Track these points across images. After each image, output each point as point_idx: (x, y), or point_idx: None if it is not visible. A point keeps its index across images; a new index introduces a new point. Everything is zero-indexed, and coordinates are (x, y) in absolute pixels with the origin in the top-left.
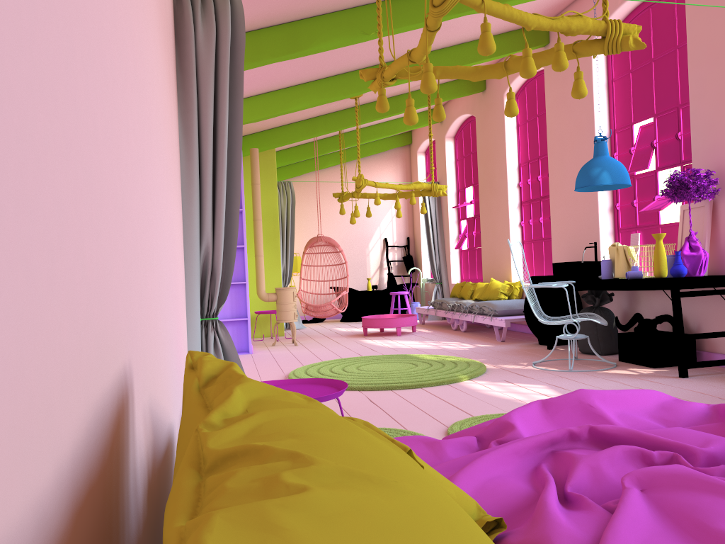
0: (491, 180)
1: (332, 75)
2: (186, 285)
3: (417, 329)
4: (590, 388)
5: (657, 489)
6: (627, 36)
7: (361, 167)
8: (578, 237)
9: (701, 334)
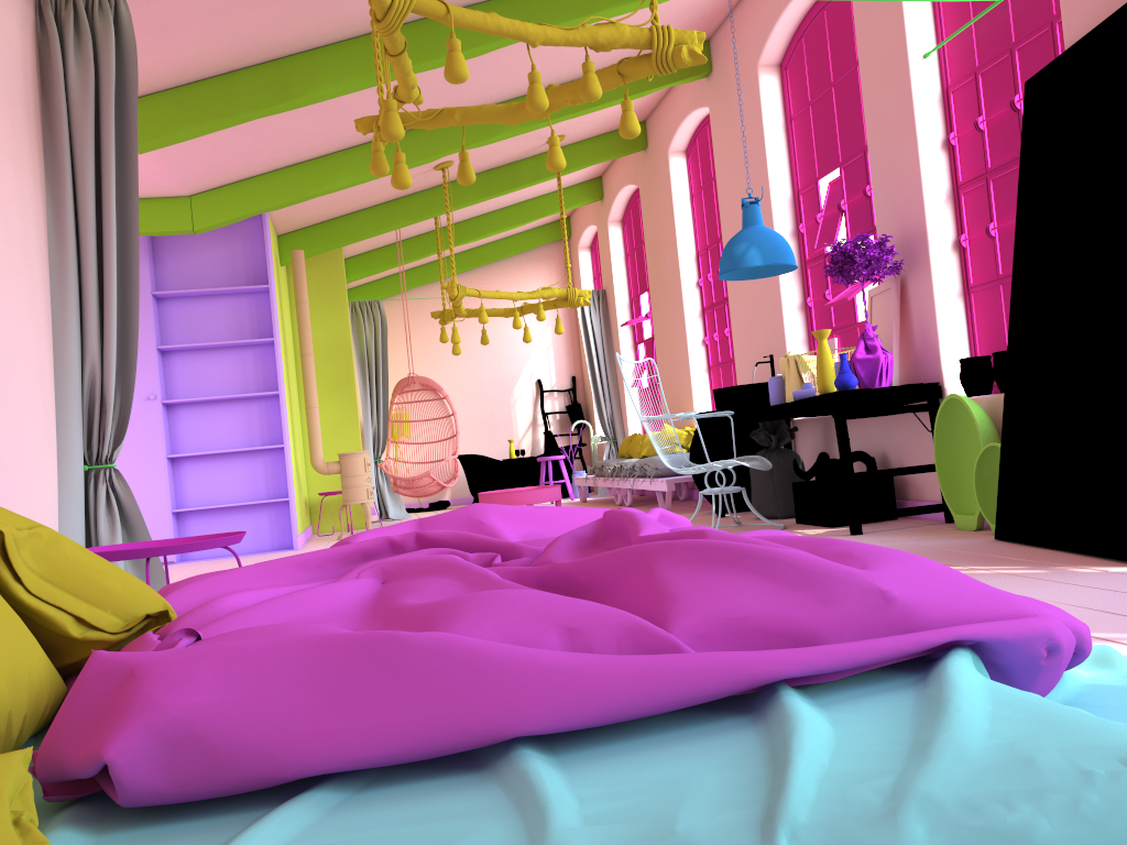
0: (663, 279)
1: None
2: (58, 419)
3: None
4: None
5: (398, 578)
6: (679, 47)
7: (496, 275)
8: (763, 352)
9: (881, 471)
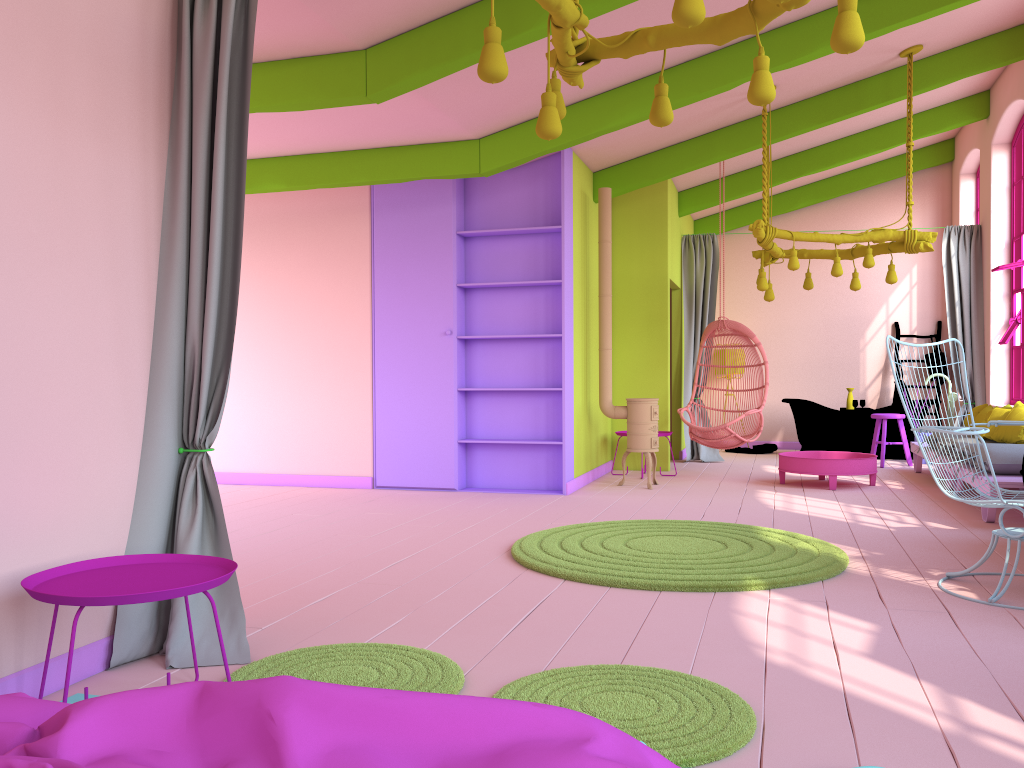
0: None
1: (679, 62)
2: (149, 400)
3: (887, 481)
4: (953, 649)
5: None
6: None
7: (858, 205)
8: None
9: None
